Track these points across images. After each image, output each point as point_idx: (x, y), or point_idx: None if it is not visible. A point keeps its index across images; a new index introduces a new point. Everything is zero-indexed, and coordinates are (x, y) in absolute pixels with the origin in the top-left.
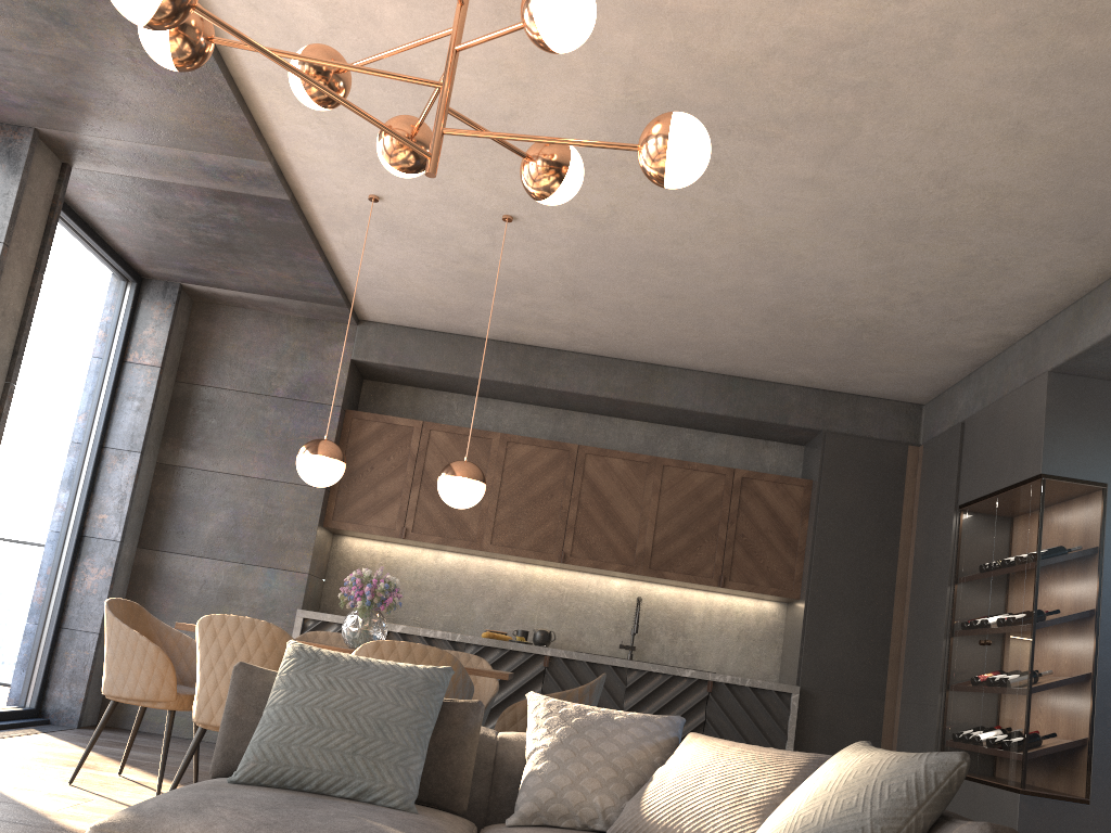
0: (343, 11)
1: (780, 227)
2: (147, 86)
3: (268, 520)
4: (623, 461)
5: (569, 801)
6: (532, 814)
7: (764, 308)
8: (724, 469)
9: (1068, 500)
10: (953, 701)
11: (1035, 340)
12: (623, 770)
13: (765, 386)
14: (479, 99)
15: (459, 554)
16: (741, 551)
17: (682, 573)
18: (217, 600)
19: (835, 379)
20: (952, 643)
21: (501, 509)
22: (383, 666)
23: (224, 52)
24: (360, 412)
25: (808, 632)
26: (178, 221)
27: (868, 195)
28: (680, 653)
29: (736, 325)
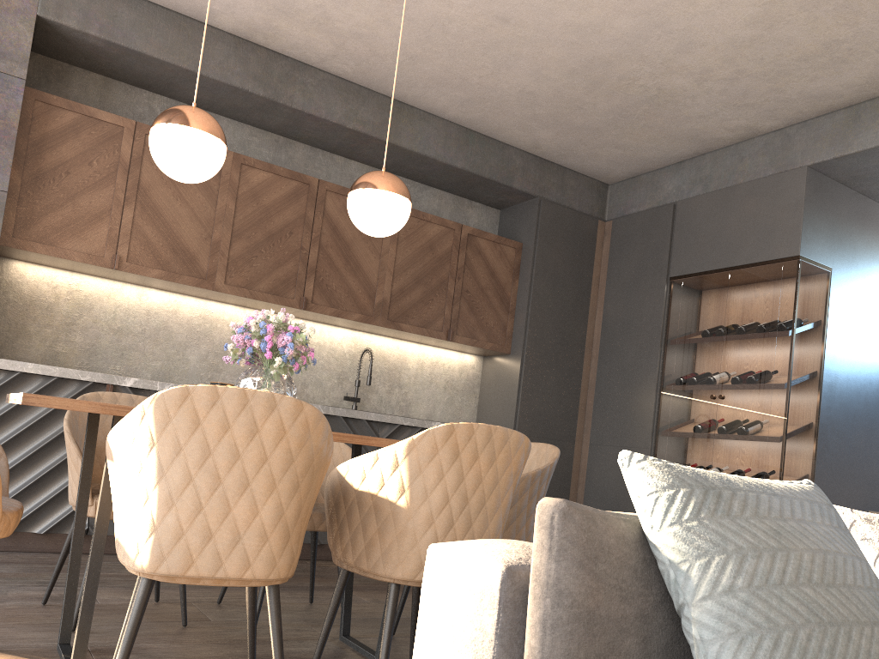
0: None
1: None
2: None
3: None
4: None
5: None
6: None
7: (587, 57)
8: (453, 224)
9: (812, 280)
10: (668, 445)
11: (786, 137)
12: None
13: (496, 145)
14: None
15: (169, 293)
16: (466, 307)
17: (417, 325)
18: None
19: (564, 148)
20: (663, 396)
21: (236, 243)
22: (784, 491)
23: None
24: (47, 94)
25: (524, 385)
26: None
27: None
28: (396, 404)
29: (536, 72)
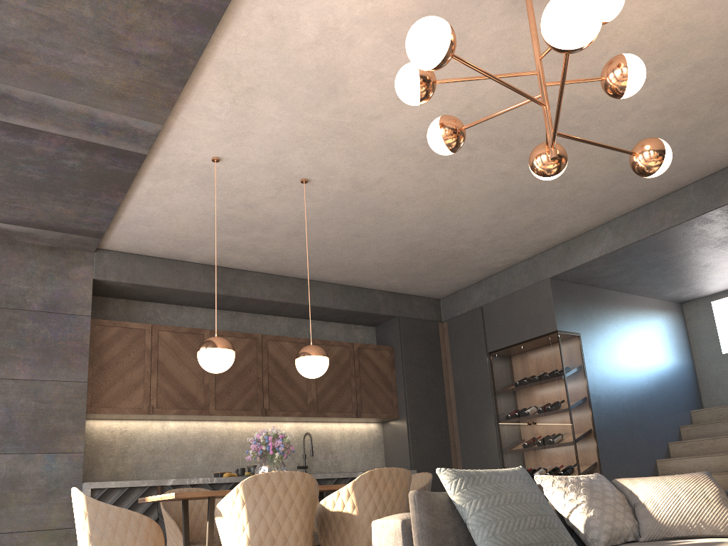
0: (335, 35)
1: (464, 197)
2: (115, 54)
3: (41, 413)
4: (290, 343)
5: (618, 528)
6: (608, 540)
7: (408, 243)
8: (347, 343)
9: (569, 343)
10: (510, 459)
11: (534, 262)
12: (623, 504)
13: (365, 291)
14: (366, 104)
15: (179, 421)
16: (365, 393)
17: (336, 412)
18: (2, 489)
19: (407, 285)
20: (500, 428)
21: (218, 383)
22: (504, 472)
23: (208, 42)
24: (101, 320)
25: (412, 437)
26: (8, 162)
27: (524, 183)
28: (331, 465)
29: (381, 254)
